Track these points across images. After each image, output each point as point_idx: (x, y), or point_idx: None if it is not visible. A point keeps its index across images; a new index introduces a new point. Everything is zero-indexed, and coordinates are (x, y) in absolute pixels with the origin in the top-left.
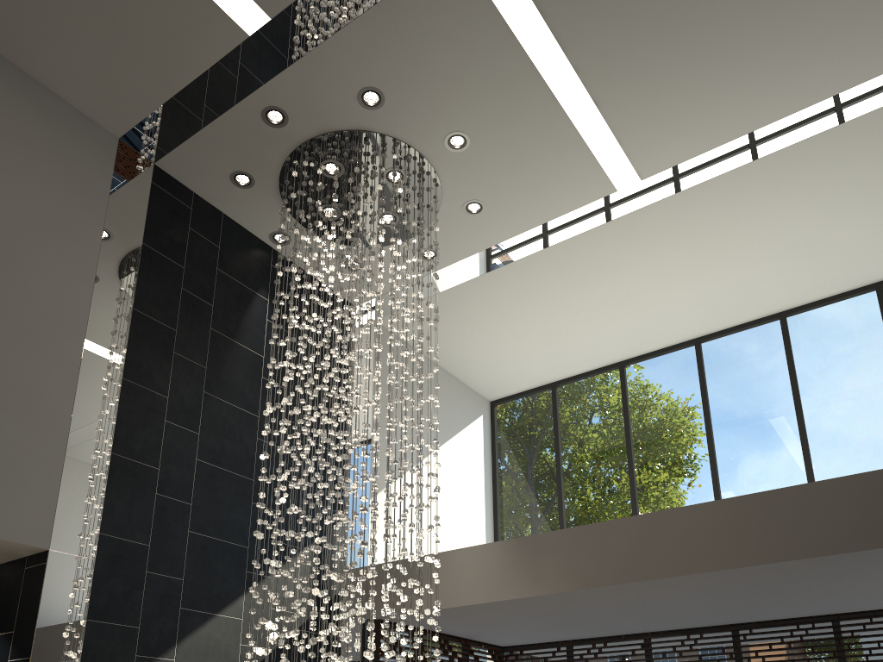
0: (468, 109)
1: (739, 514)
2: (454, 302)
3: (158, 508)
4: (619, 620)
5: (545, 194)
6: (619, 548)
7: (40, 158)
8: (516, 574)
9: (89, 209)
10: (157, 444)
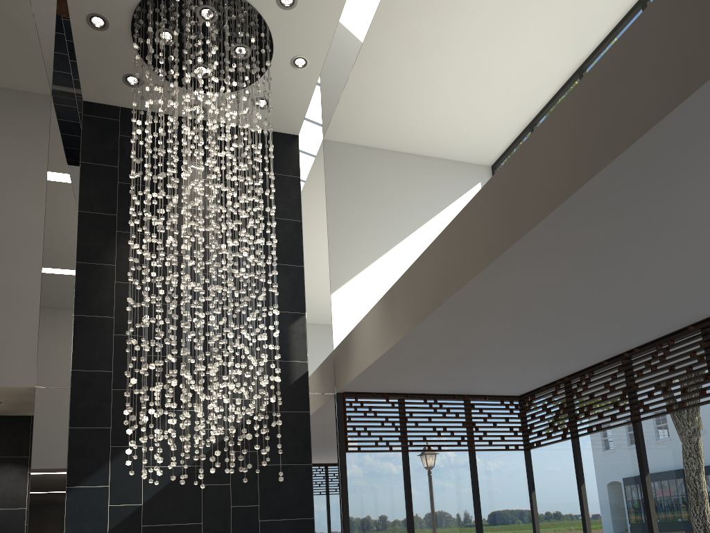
0: None
1: (491, 199)
2: (362, 92)
3: (116, 345)
4: (549, 347)
5: None
6: (429, 277)
7: None
8: (386, 328)
9: (35, 155)
10: (110, 300)
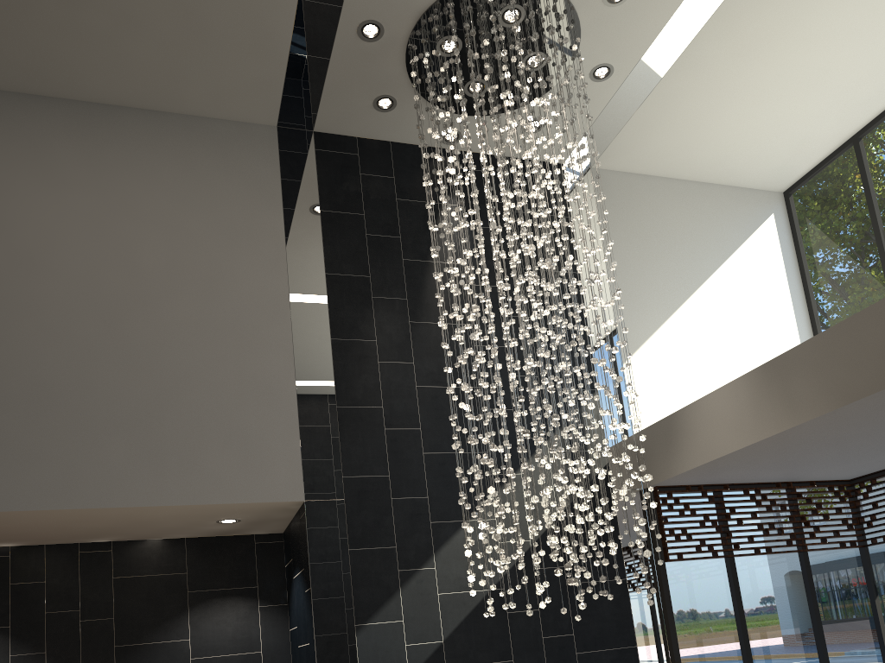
0: None
1: None
2: (663, 106)
3: (389, 442)
4: None
5: None
6: (878, 343)
7: (217, 181)
8: (770, 407)
9: (267, 204)
10: (375, 385)
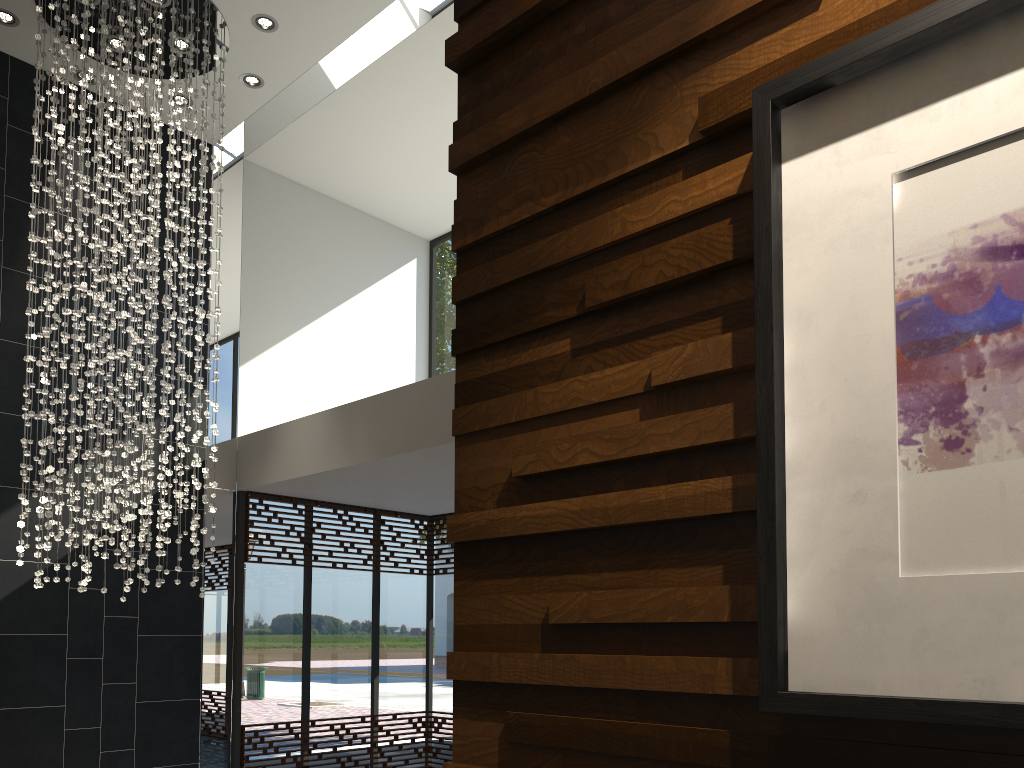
0: None
1: None
2: (314, 132)
3: None
4: None
5: None
6: (408, 416)
7: None
8: (337, 444)
9: None
10: None
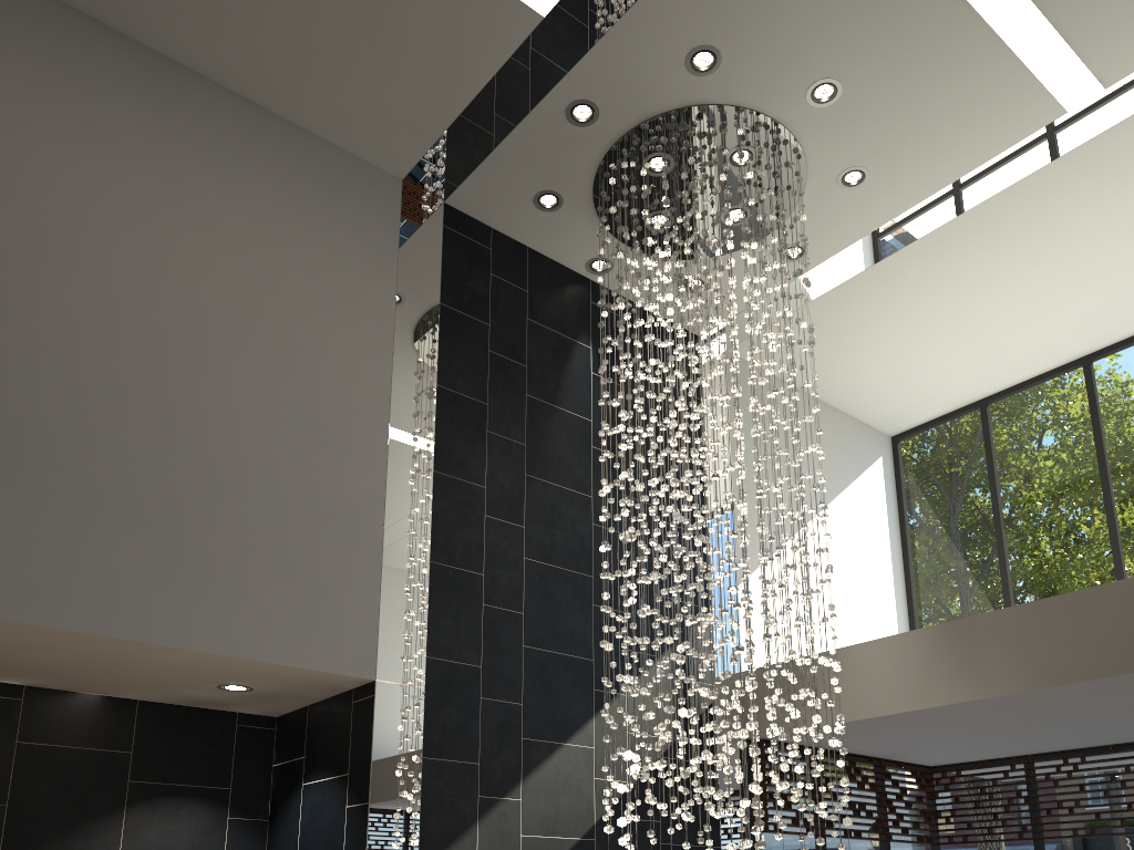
0: (837, 44)
1: None
2: (832, 310)
3: (486, 622)
4: (1103, 725)
5: (956, 139)
6: (1099, 628)
7: (321, 223)
8: (947, 672)
9: (378, 274)
10: (478, 545)
